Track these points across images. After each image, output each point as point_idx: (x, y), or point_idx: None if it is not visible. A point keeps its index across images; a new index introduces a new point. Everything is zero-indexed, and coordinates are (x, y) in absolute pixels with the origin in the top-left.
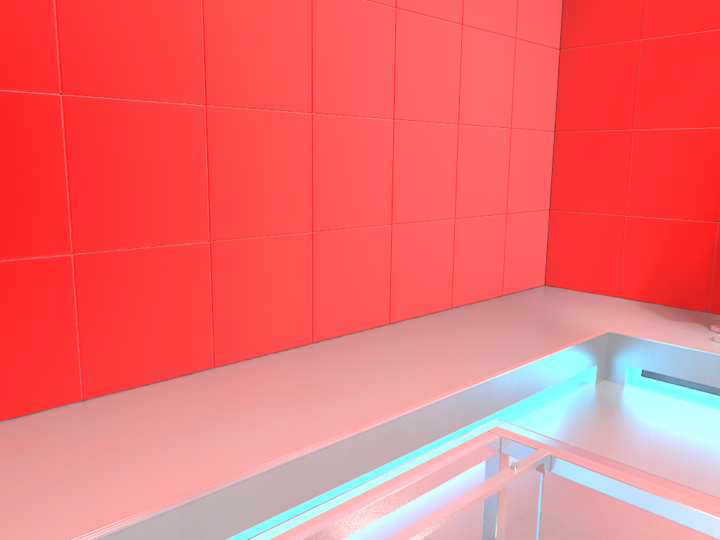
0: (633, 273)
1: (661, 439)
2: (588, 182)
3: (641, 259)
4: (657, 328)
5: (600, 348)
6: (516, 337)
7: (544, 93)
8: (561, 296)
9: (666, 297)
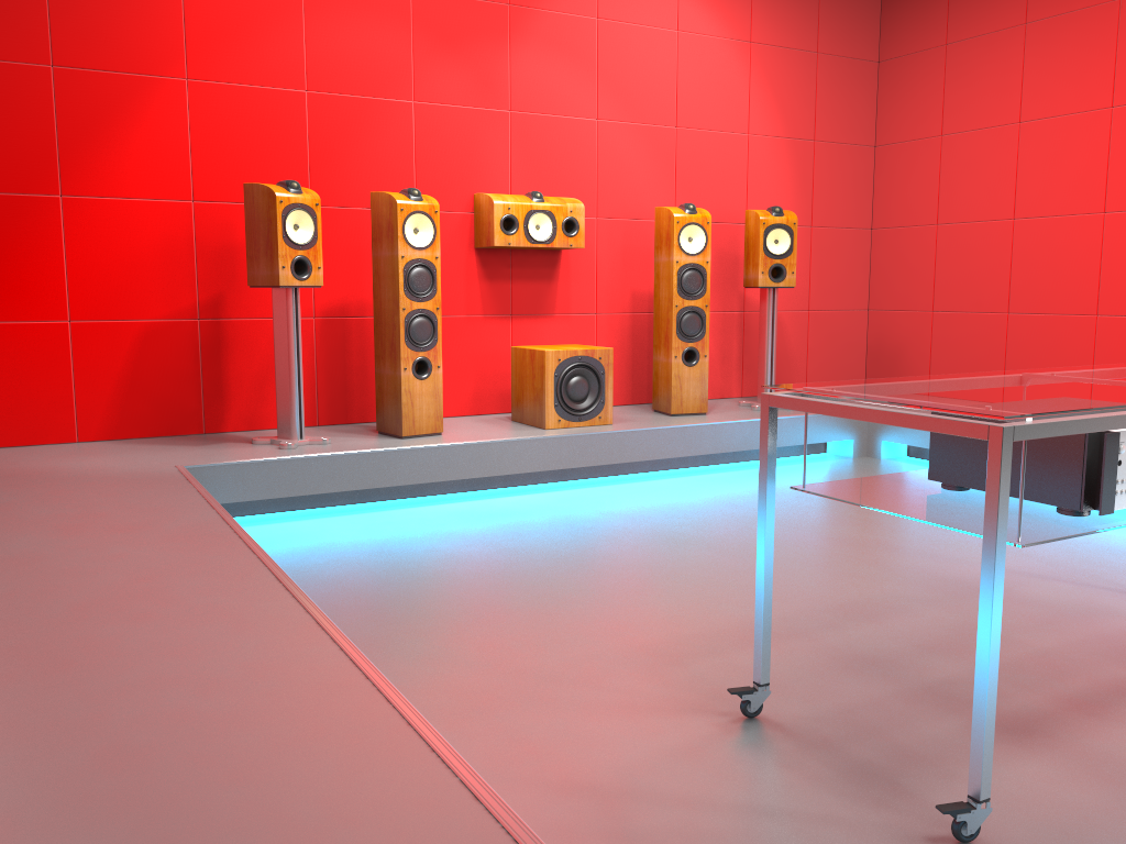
0: (96, 403)
1: (350, 548)
2: None
3: (105, 381)
4: (212, 453)
5: None
6: (122, 495)
7: None
8: (7, 456)
9: (148, 427)
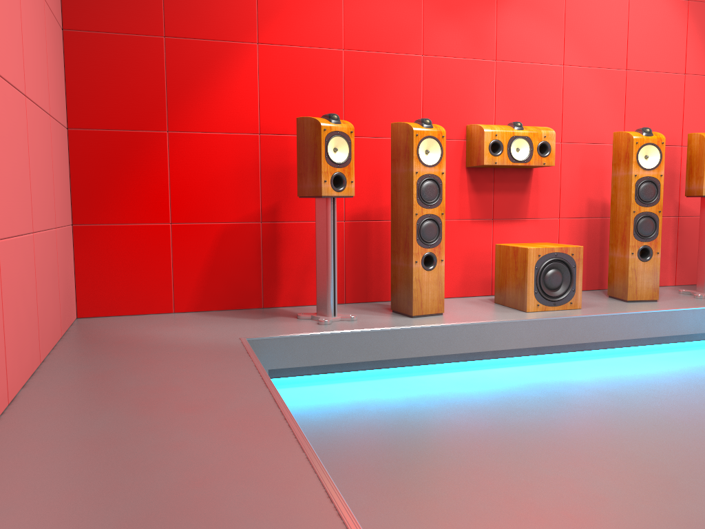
0: (187, 284)
1: (376, 417)
2: (121, 189)
3: (193, 268)
4: (267, 326)
5: None
6: (195, 367)
7: (60, 79)
8: (123, 323)
9: (223, 302)
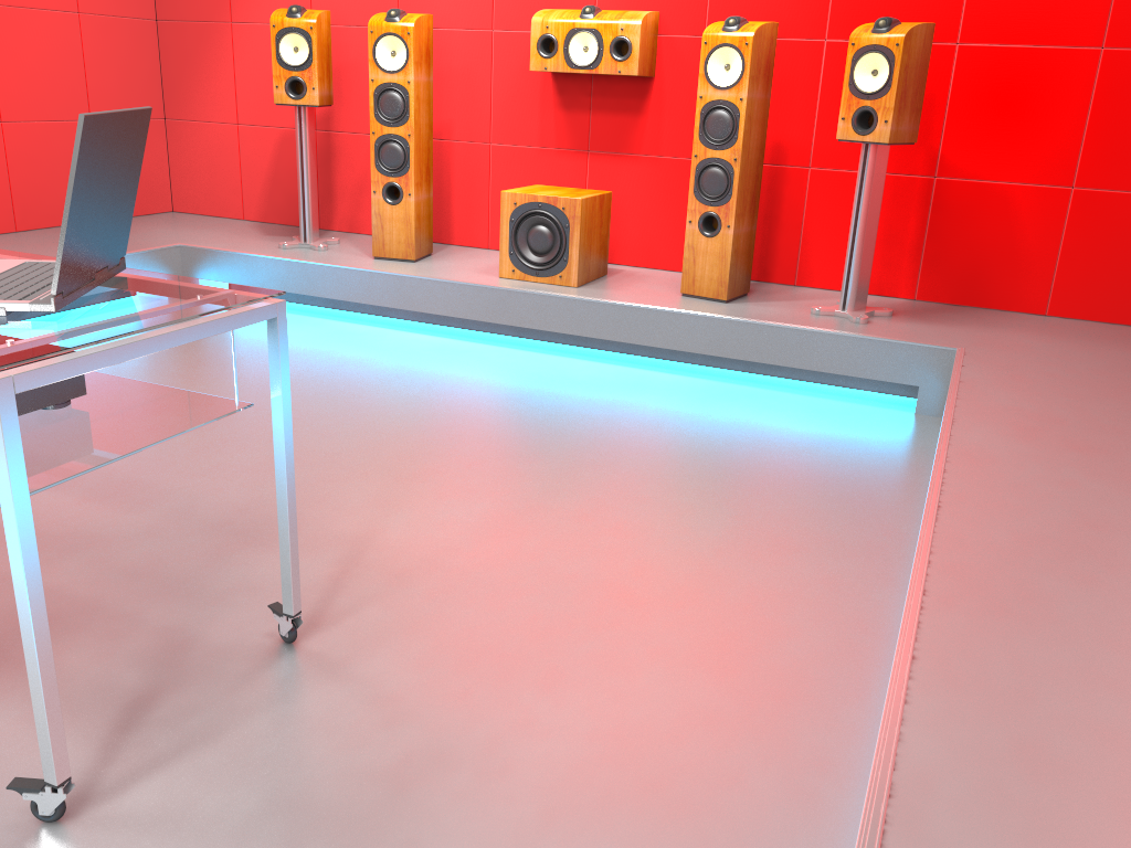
0: (253, 192)
1: None
2: (198, 85)
3: (258, 175)
4: (240, 241)
5: (170, 262)
6: None
7: None
8: (176, 220)
9: (284, 216)
